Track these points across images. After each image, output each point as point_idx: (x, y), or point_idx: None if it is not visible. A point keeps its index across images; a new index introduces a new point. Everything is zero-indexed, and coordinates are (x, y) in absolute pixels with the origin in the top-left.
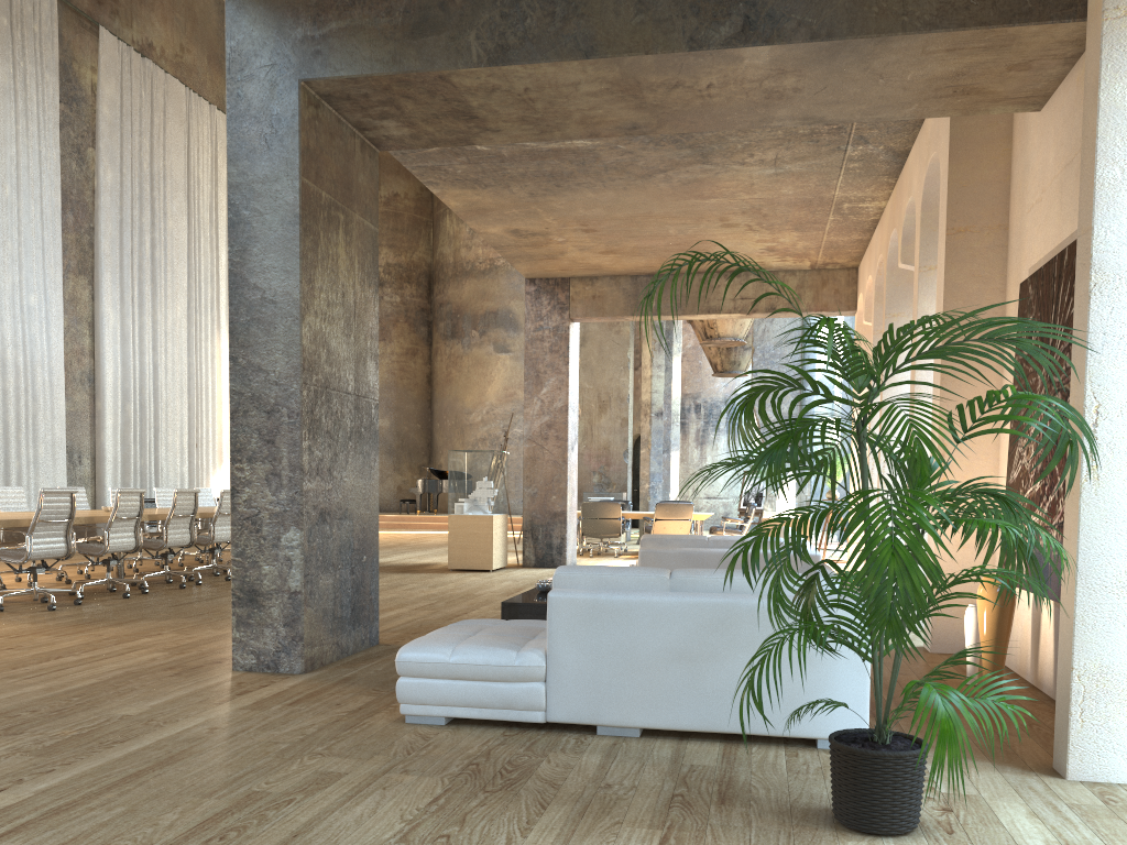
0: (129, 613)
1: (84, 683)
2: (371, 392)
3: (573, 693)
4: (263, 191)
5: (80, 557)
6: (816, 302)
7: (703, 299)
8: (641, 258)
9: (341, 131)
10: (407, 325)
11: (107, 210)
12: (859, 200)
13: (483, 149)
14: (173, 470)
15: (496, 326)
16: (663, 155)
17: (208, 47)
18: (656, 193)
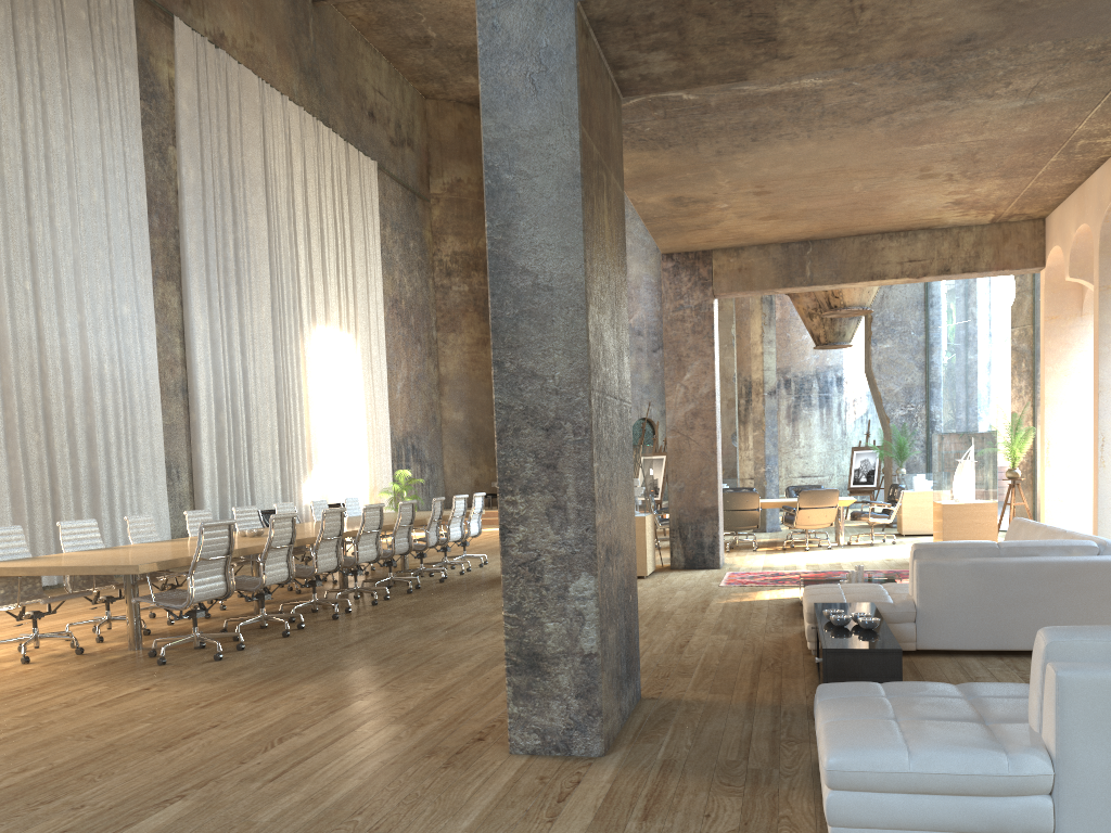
0: (307, 660)
1: (347, 787)
2: (627, 394)
3: (1100, 812)
4: (531, 148)
5: None
6: (996, 259)
7: (865, 265)
8: (803, 222)
9: (601, 70)
10: (477, 314)
11: (191, 211)
12: (1100, 135)
13: (689, 98)
14: (266, 479)
15: None
16: (900, 92)
17: (276, 36)
18: (865, 141)
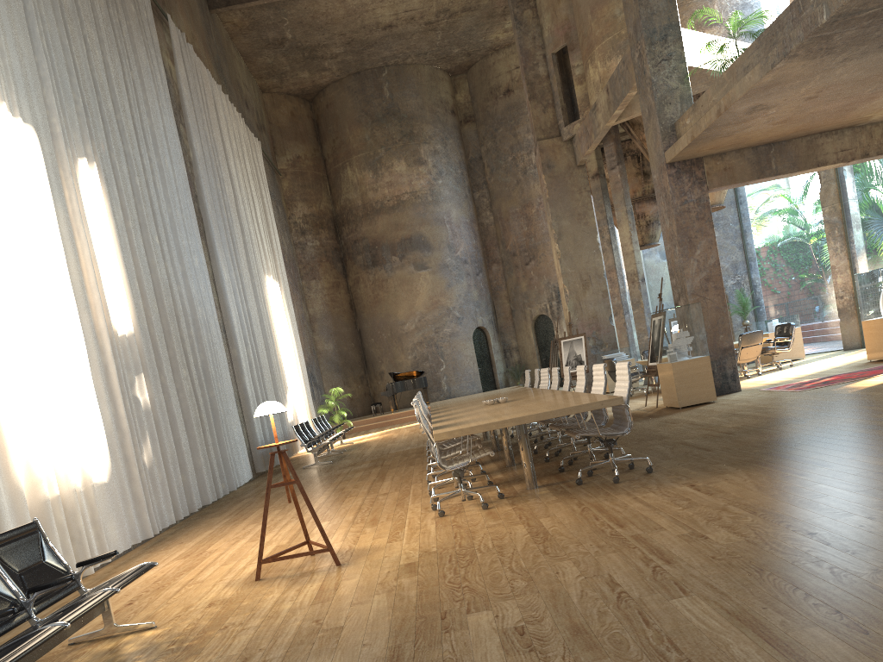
0: (723, 457)
1: None
2: None
3: None
4: None
5: (317, 478)
6: None
7: (812, 156)
8: (793, 125)
9: None
10: (328, 263)
11: (203, 178)
12: None
13: None
14: None
15: (413, 249)
16: None
17: (201, 35)
18: None
